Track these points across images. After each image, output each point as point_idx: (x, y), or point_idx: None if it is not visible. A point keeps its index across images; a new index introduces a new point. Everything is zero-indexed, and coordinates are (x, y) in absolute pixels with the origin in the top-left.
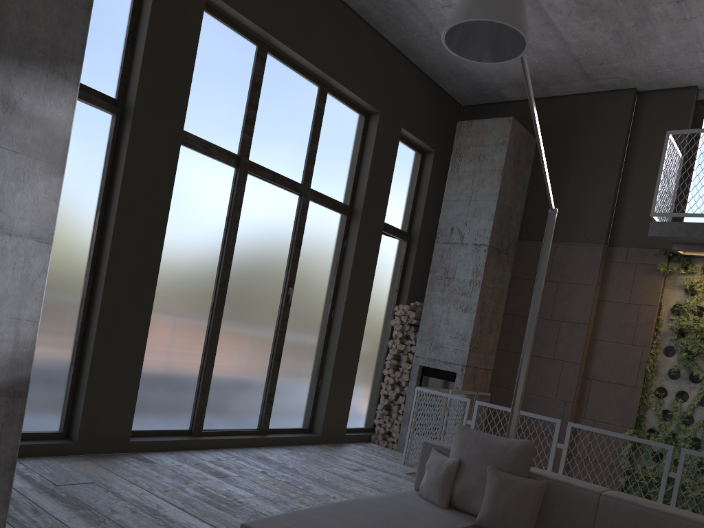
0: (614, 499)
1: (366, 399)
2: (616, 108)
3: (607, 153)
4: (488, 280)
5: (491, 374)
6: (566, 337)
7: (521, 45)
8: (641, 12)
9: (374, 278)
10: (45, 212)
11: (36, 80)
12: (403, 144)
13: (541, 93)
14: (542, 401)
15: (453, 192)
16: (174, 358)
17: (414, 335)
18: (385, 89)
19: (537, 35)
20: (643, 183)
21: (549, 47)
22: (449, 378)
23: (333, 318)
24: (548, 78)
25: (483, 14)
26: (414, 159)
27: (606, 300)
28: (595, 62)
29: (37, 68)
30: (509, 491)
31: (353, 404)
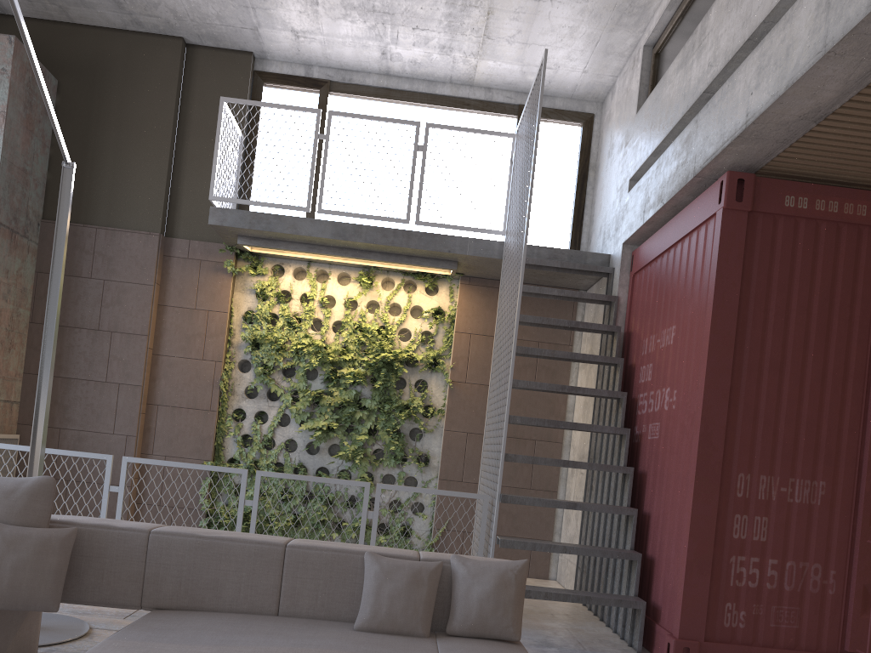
0: (167, 535)
1: None
2: (162, 59)
3: (155, 116)
4: None
5: (19, 408)
6: (122, 352)
7: None
8: None
9: None
10: None
11: None
12: None
13: (58, 15)
14: (95, 439)
15: None
16: None
17: None
18: None
19: None
20: (202, 162)
21: None
22: None
23: None
24: None
25: None
26: None
27: (169, 304)
28: None
29: None
30: (20, 550)
31: None
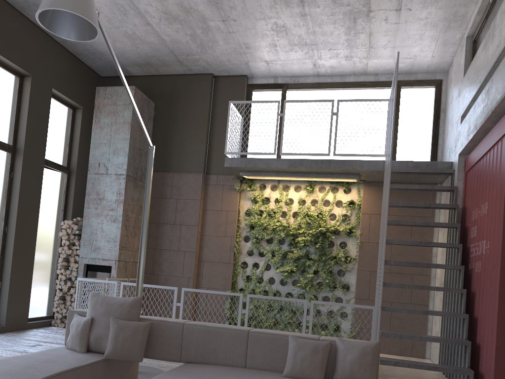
0: (192, 325)
1: (45, 294)
2: (202, 85)
3: (199, 114)
4: (129, 199)
5: None
6: (185, 235)
7: (94, 31)
8: (204, 24)
9: (42, 201)
10: None
11: None
12: (56, 101)
13: (154, 72)
14: (174, 280)
15: (98, 137)
16: None
17: (79, 242)
18: (34, 58)
19: (142, 31)
20: (222, 134)
21: (152, 40)
22: (107, 270)
23: (7, 233)
24: (157, 62)
25: (61, 5)
26: (67, 113)
27: (208, 209)
28: (184, 54)
29: None
30: (125, 331)
31: (34, 299)
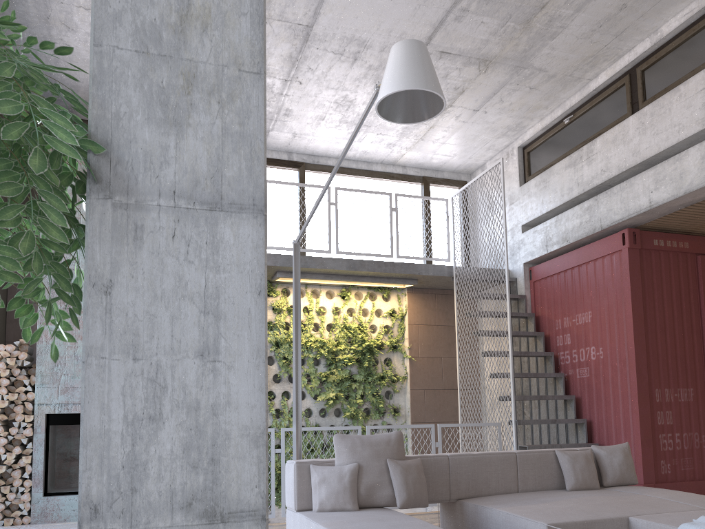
0: (457, 456)
1: None
2: None
3: None
4: None
5: None
6: None
7: (428, 117)
8: None
9: None
10: None
11: None
12: None
13: None
14: None
15: None
16: None
17: (28, 379)
18: None
19: None
20: None
21: None
22: None
23: None
24: None
25: (436, 89)
26: None
27: None
28: None
29: None
30: (411, 472)
31: None
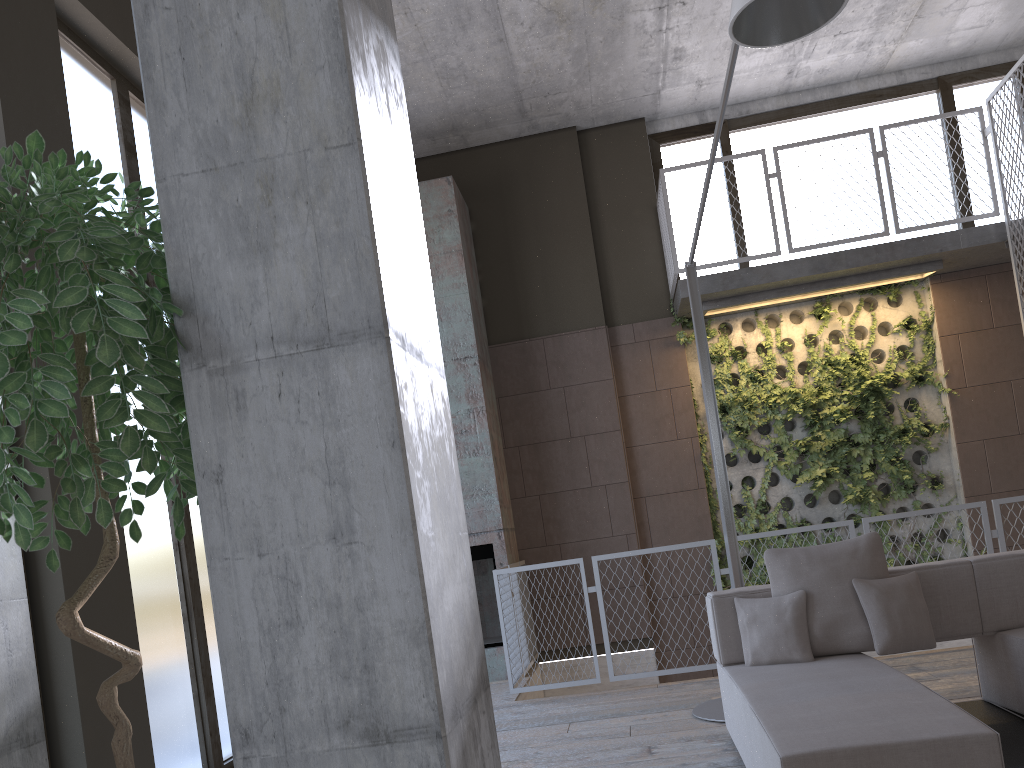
0: (988, 561)
1: None
2: (561, 154)
3: (569, 211)
4: (487, 404)
5: (515, 534)
6: (599, 453)
7: (827, 17)
8: (617, 23)
9: None
10: (432, 318)
11: (384, 57)
12: None
13: (456, 145)
14: (596, 546)
15: None
16: (154, 651)
17: None
18: None
19: (480, 58)
20: (623, 242)
21: (490, 75)
22: (480, 555)
23: None
24: (474, 121)
25: None
26: None
27: (628, 394)
28: (539, 94)
29: (380, 32)
30: (896, 597)
31: None
